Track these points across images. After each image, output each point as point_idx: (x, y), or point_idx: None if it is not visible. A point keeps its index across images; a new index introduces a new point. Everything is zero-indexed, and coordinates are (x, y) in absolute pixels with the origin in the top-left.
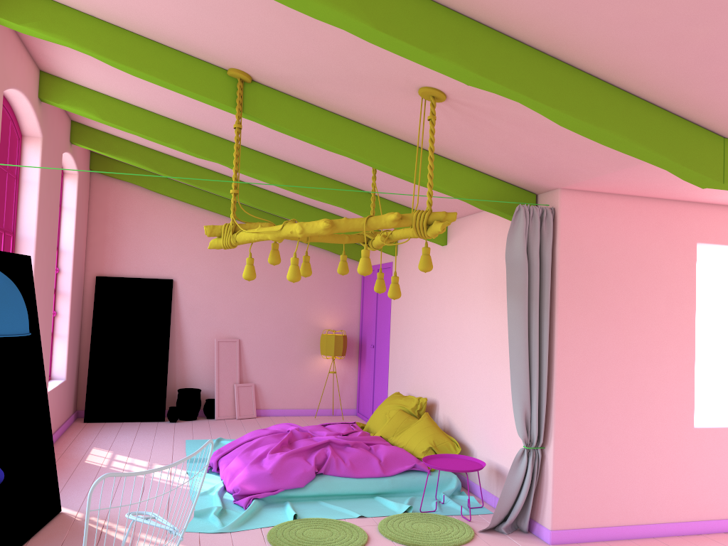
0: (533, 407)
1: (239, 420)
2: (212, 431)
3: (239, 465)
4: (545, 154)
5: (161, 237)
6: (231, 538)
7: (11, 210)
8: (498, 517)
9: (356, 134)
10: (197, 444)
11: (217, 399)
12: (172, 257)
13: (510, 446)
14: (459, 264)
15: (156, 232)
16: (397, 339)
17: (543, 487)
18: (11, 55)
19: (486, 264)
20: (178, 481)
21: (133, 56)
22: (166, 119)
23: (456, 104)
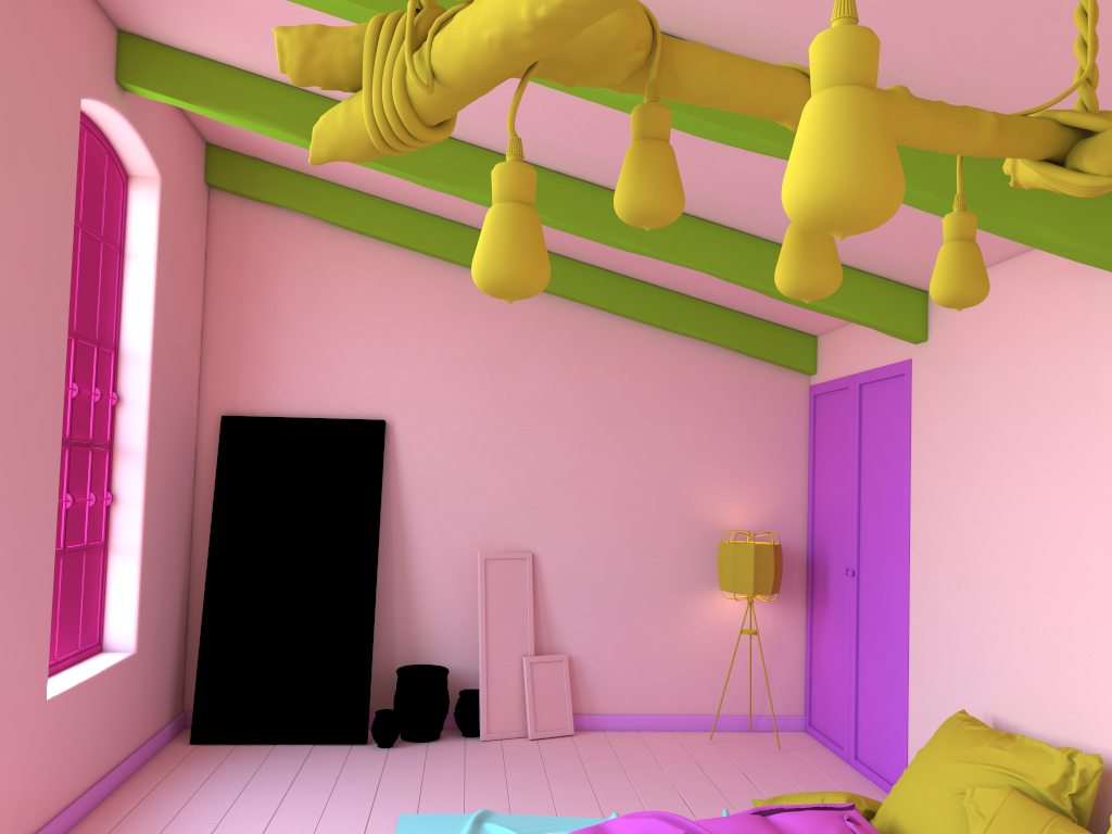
0: None
1: (534, 743)
2: (468, 780)
3: None
4: None
5: (359, 327)
6: None
7: None
8: None
9: None
10: None
11: (484, 692)
12: (383, 372)
13: None
14: None
15: (347, 317)
16: (939, 560)
17: None
18: None
19: None
20: None
21: None
22: None
23: None
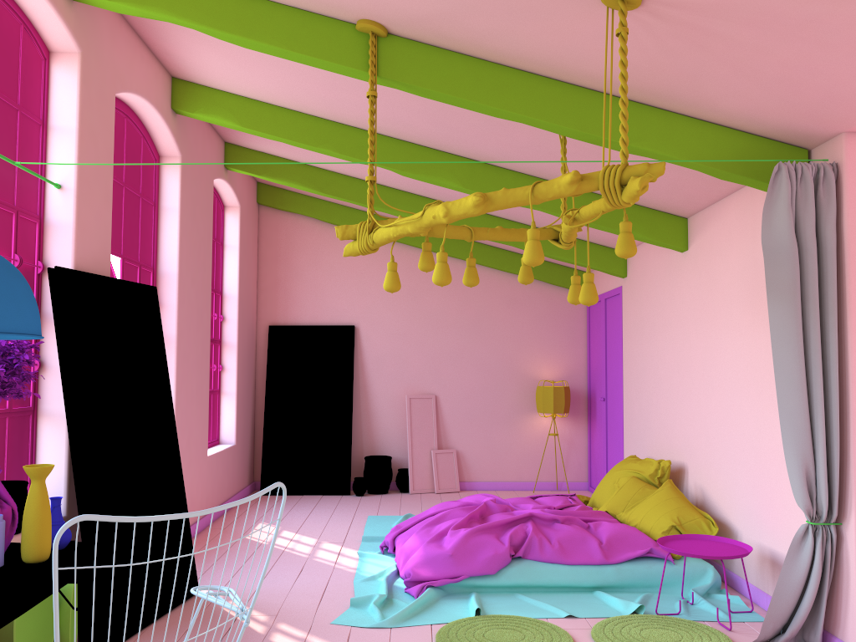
0: (818, 461)
1: (438, 494)
2: (402, 506)
3: (415, 544)
4: (811, 72)
5: (339, 276)
6: (389, 635)
7: (148, 242)
8: (771, 627)
9: (531, 88)
10: (381, 521)
11: (410, 468)
12: (352, 299)
13: (790, 524)
14: (705, 273)
15: (333, 271)
16: (632, 386)
17: (842, 583)
18: (125, 52)
19: (742, 266)
20: (344, 563)
21: (240, 21)
22: (313, 119)
23: (659, 7)
